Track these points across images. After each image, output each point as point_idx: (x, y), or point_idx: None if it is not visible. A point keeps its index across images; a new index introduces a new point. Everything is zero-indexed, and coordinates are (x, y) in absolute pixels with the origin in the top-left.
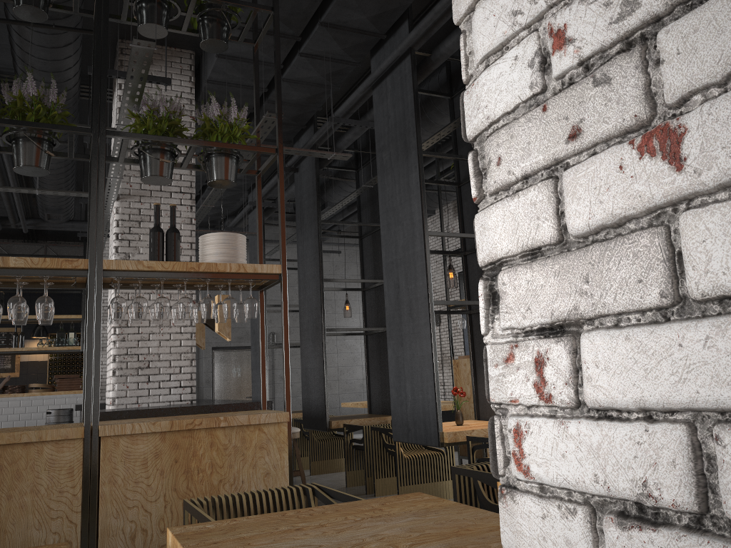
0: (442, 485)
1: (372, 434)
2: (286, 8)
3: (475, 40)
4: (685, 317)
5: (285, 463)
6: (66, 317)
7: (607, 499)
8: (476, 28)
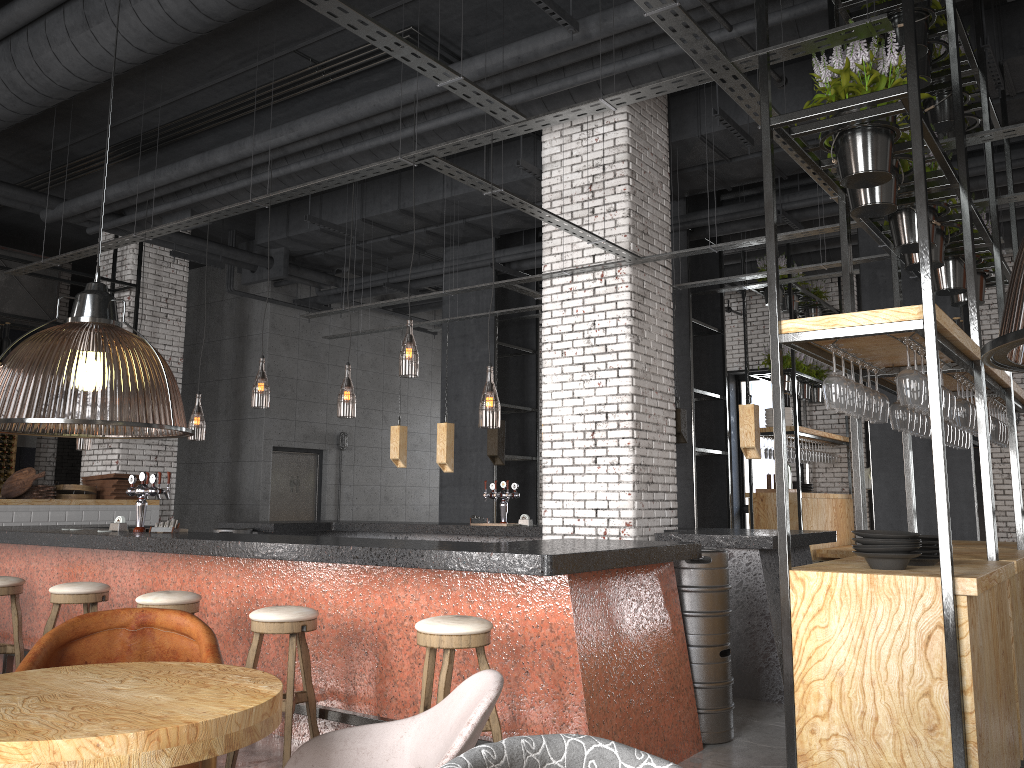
0: None
1: None
2: None
3: None
4: None
5: None
6: None
7: None
8: None
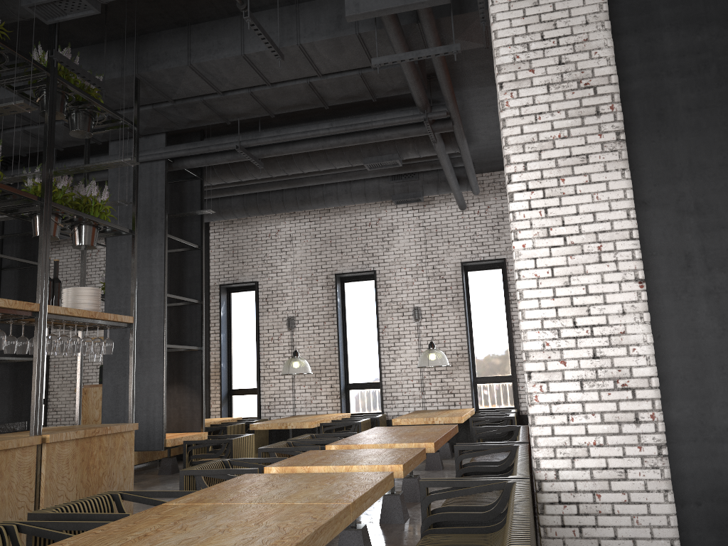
0: None
1: None
2: None
3: (528, 335)
4: (563, 381)
5: (132, 459)
6: None
7: (551, 402)
8: (529, 334)
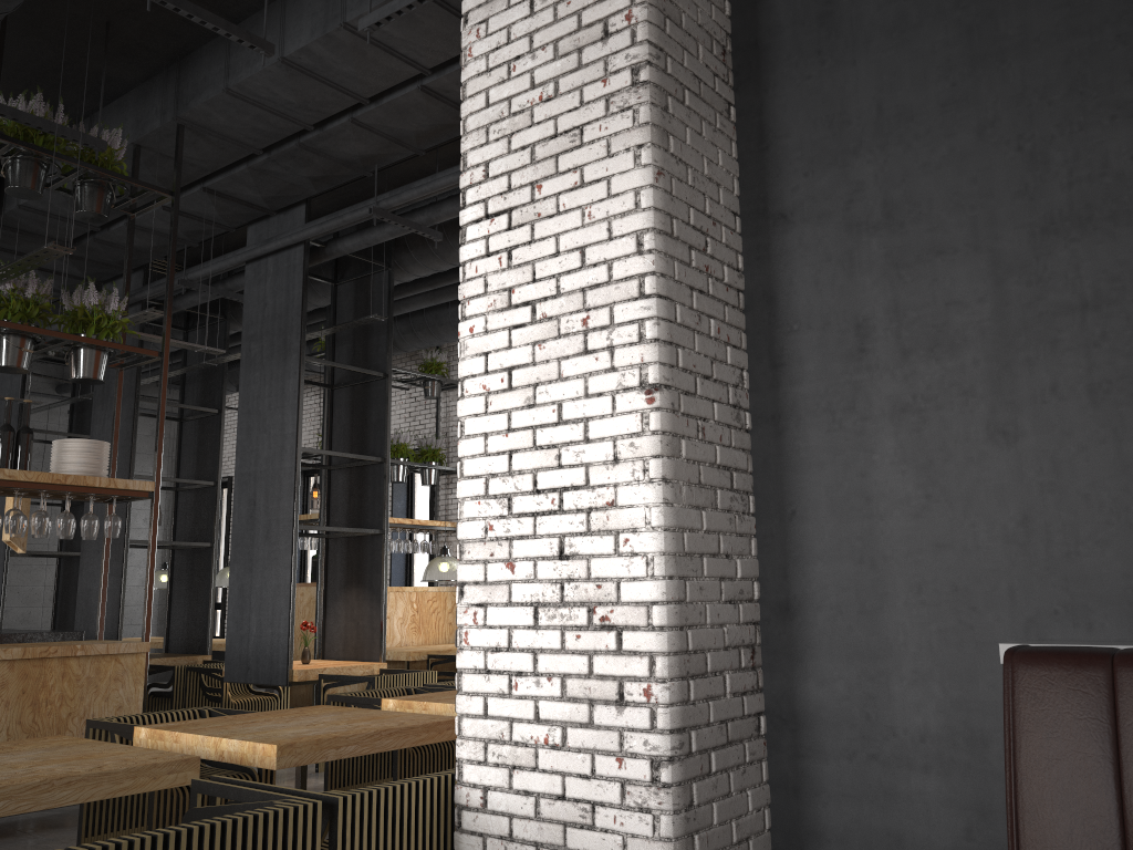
0: None
1: (188, 675)
2: (169, 169)
3: (465, 510)
4: (510, 605)
5: (139, 696)
6: None
7: (489, 647)
8: (466, 507)
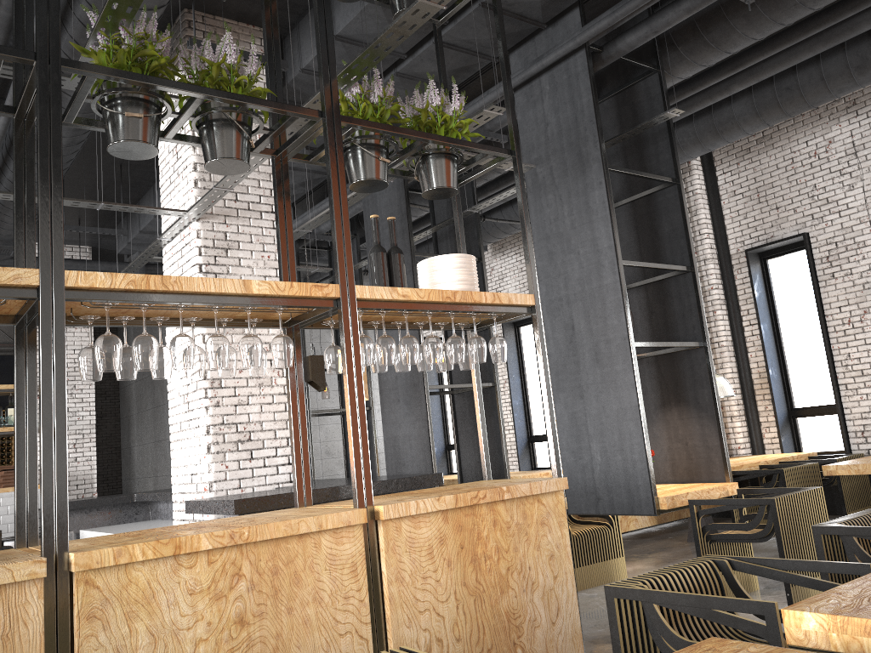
0: (611, 564)
1: None
2: None
3: None
4: None
5: (566, 541)
6: (6, 387)
7: None
8: None
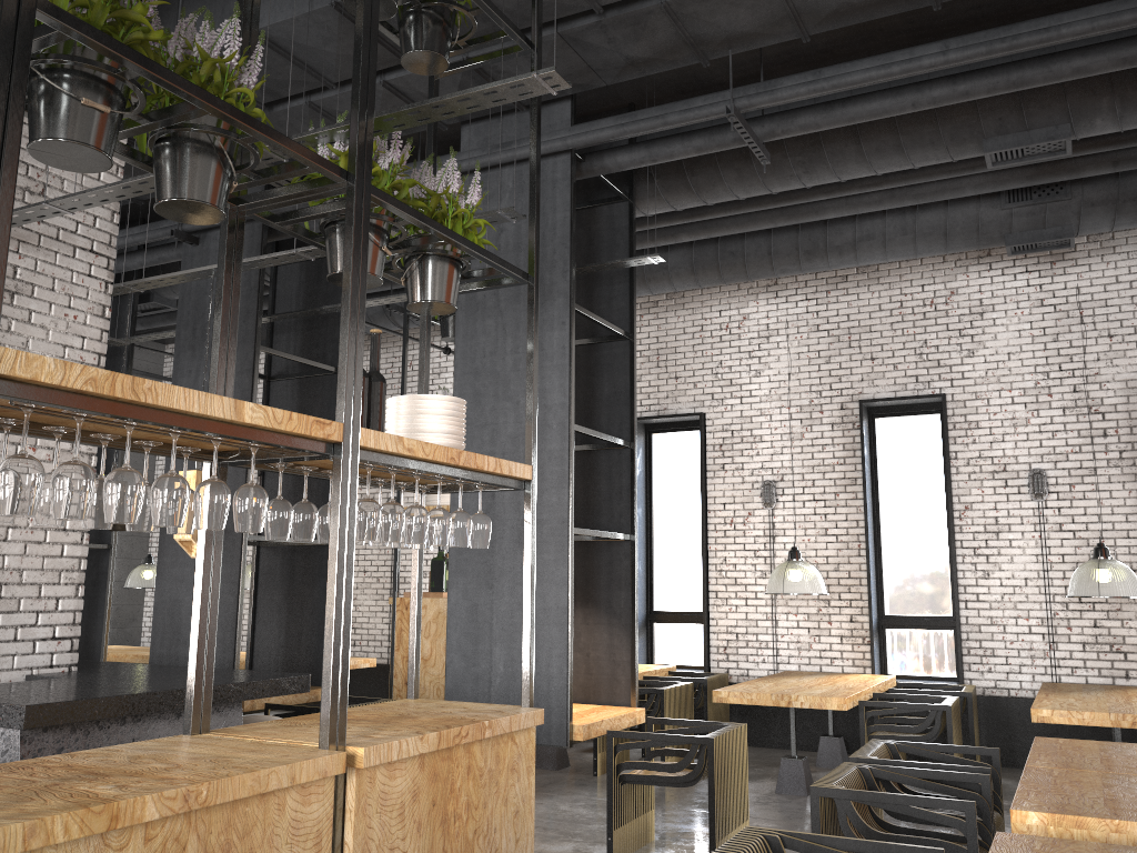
0: None
1: None
2: None
3: None
4: None
5: (532, 792)
6: None
7: None
8: None
